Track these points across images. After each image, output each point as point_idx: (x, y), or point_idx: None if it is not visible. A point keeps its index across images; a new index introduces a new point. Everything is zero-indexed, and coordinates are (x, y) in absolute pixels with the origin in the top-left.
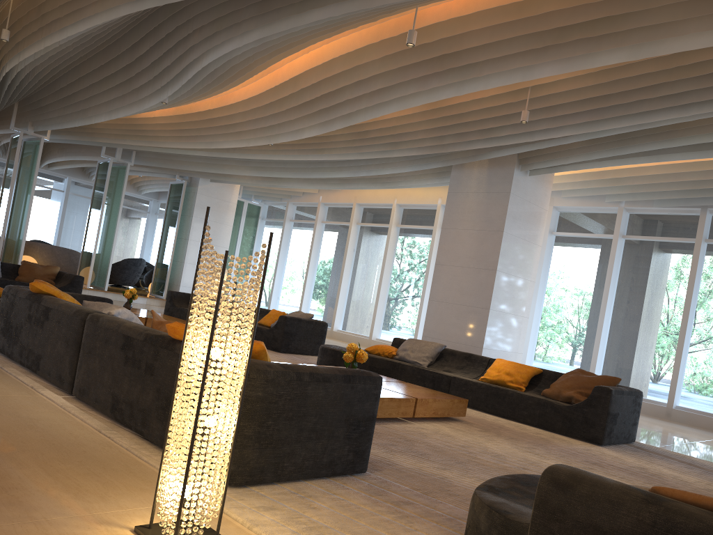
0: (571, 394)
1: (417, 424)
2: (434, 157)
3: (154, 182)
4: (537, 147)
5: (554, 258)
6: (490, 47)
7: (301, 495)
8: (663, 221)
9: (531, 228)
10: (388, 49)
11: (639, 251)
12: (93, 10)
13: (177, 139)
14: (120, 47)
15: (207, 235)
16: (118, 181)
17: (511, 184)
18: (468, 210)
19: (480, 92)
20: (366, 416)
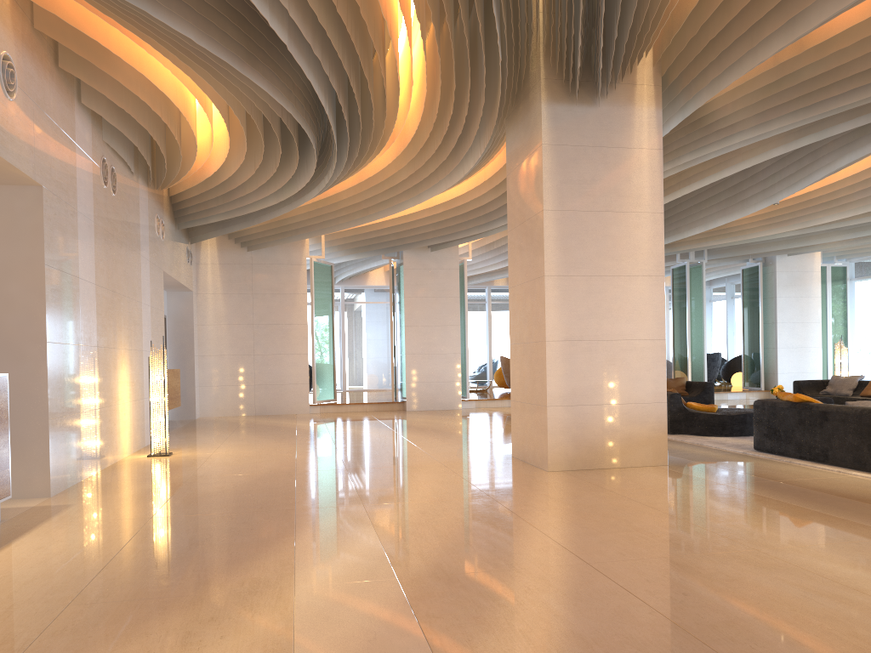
0: None
1: None
2: None
3: (712, 270)
4: None
5: None
6: None
7: None
8: None
9: None
10: None
11: None
12: (741, 157)
13: (766, 227)
14: None
15: None
16: (695, 281)
17: None
18: None
19: None
20: None
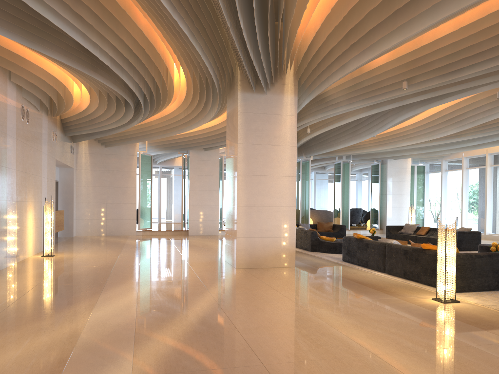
0: None
1: None
2: None
3: (359, 164)
4: None
5: None
6: None
7: (478, 294)
8: None
9: None
10: (489, 93)
11: None
12: (348, 116)
13: (377, 146)
14: None
15: (439, 220)
16: (346, 171)
17: None
18: None
19: None
20: None
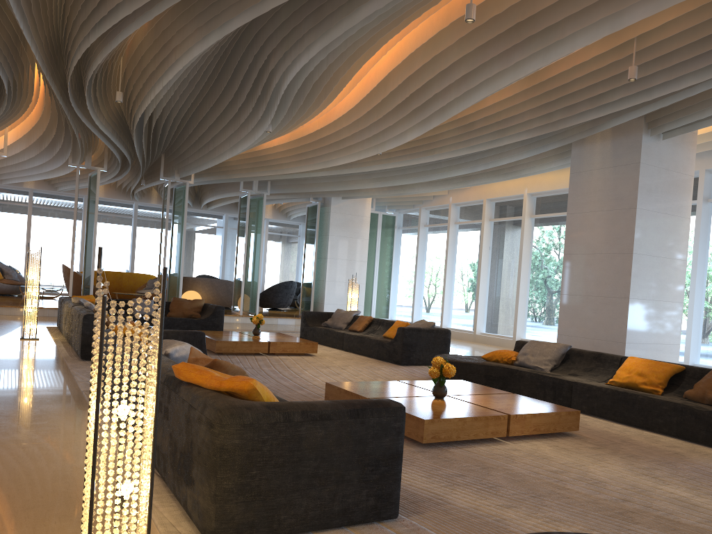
0: None
1: (511, 444)
2: (549, 138)
3: (297, 207)
4: (660, 105)
5: None
6: (568, 2)
7: None
8: None
9: (674, 200)
10: (461, 30)
11: None
12: (174, 57)
13: (298, 164)
14: (220, 86)
15: (99, 279)
16: (258, 211)
17: (640, 153)
18: (594, 189)
19: (581, 57)
20: (387, 453)
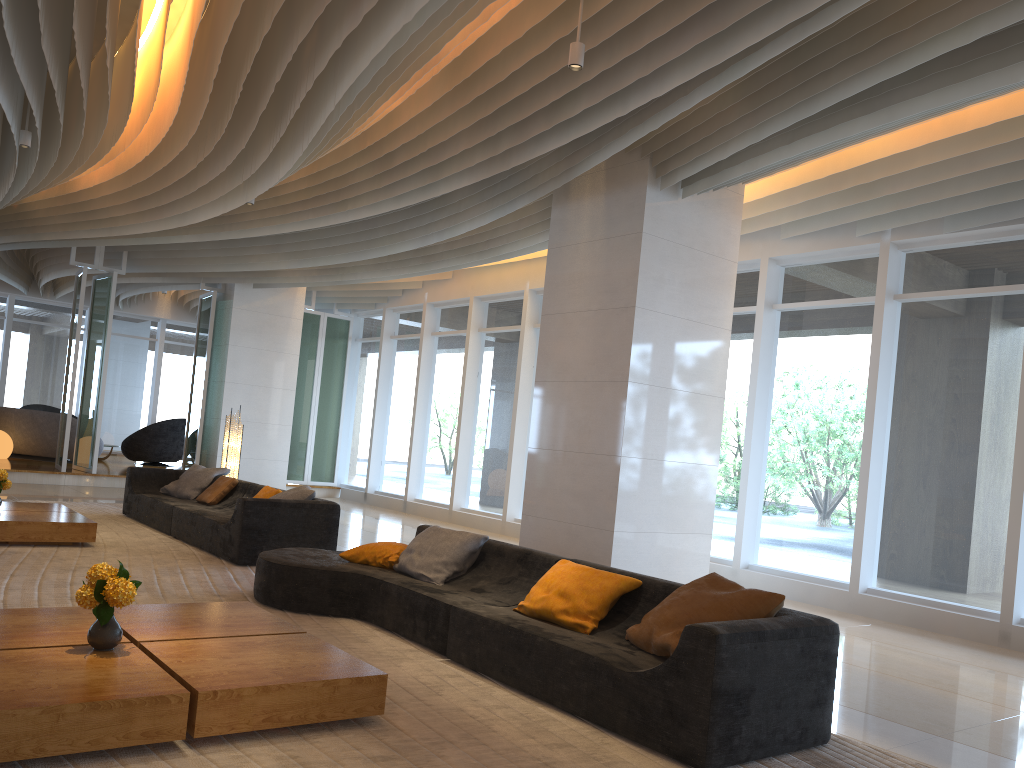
0: (666, 640)
1: (190, 758)
2: (516, 189)
3: None
4: (649, 128)
5: (780, 351)
6: None
7: None
8: (967, 258)
9: (702, 298)
10: None
11: (928, 321)
12: None
13: (140, 219)
14: None
15: None
16: (105, 301)
17: (643, 217)
18: (580, 275)
19: (513, 32)
20: None
